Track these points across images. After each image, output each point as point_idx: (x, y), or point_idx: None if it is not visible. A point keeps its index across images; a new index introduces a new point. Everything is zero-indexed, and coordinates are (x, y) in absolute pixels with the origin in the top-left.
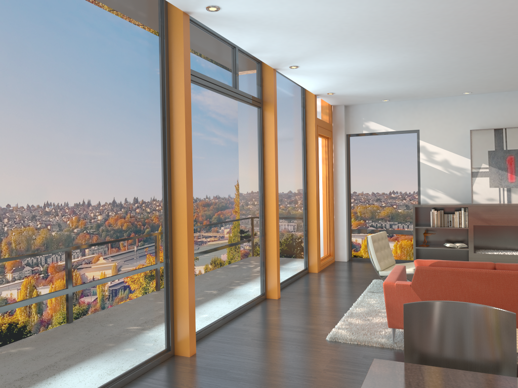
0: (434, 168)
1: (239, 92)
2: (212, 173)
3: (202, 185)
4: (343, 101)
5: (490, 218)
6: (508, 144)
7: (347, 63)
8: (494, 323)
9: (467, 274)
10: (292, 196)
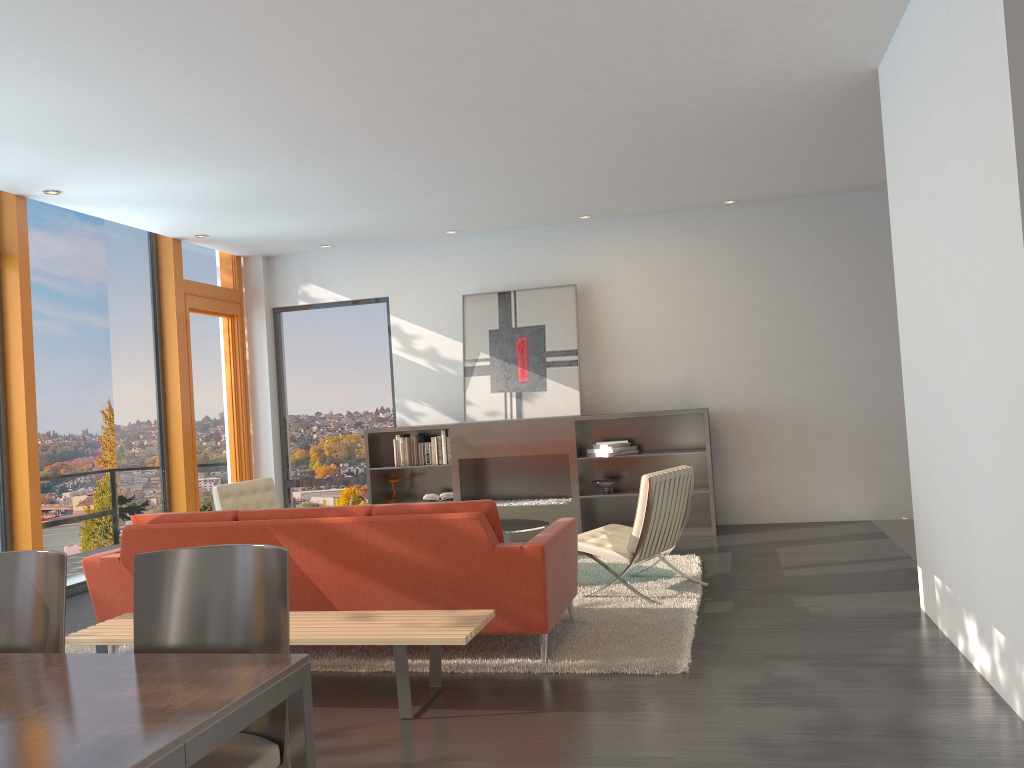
0: (415, 363)
1: None
2: None
3: None
4: (248, 248)
5: (483, 445)
6: (519, 317)
7: (147, 186)
8: None
9: (192, 532)
10: (114, 423)
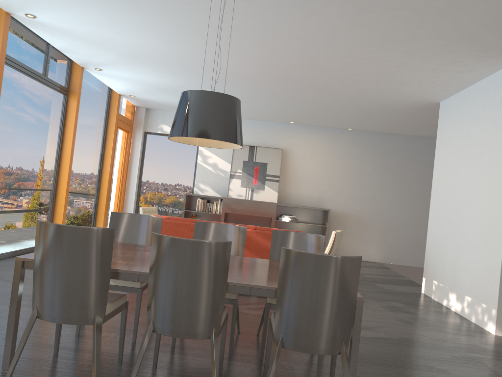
0: (206, 168)
1: (47, 79)
2: (14, 137)
3: (3, 144)
4: (144, 104)
5: (236, 208)
6: (257, 158)
7: (140, 76)
8: (155, 223)
9: (183, 225)
10: (86, 172)
